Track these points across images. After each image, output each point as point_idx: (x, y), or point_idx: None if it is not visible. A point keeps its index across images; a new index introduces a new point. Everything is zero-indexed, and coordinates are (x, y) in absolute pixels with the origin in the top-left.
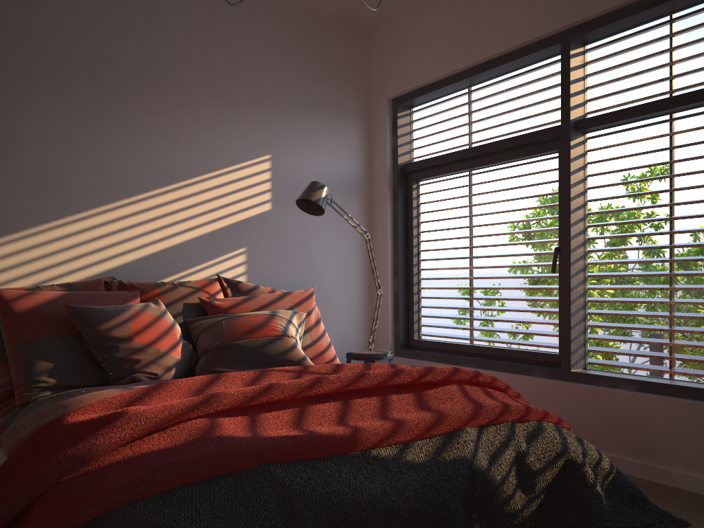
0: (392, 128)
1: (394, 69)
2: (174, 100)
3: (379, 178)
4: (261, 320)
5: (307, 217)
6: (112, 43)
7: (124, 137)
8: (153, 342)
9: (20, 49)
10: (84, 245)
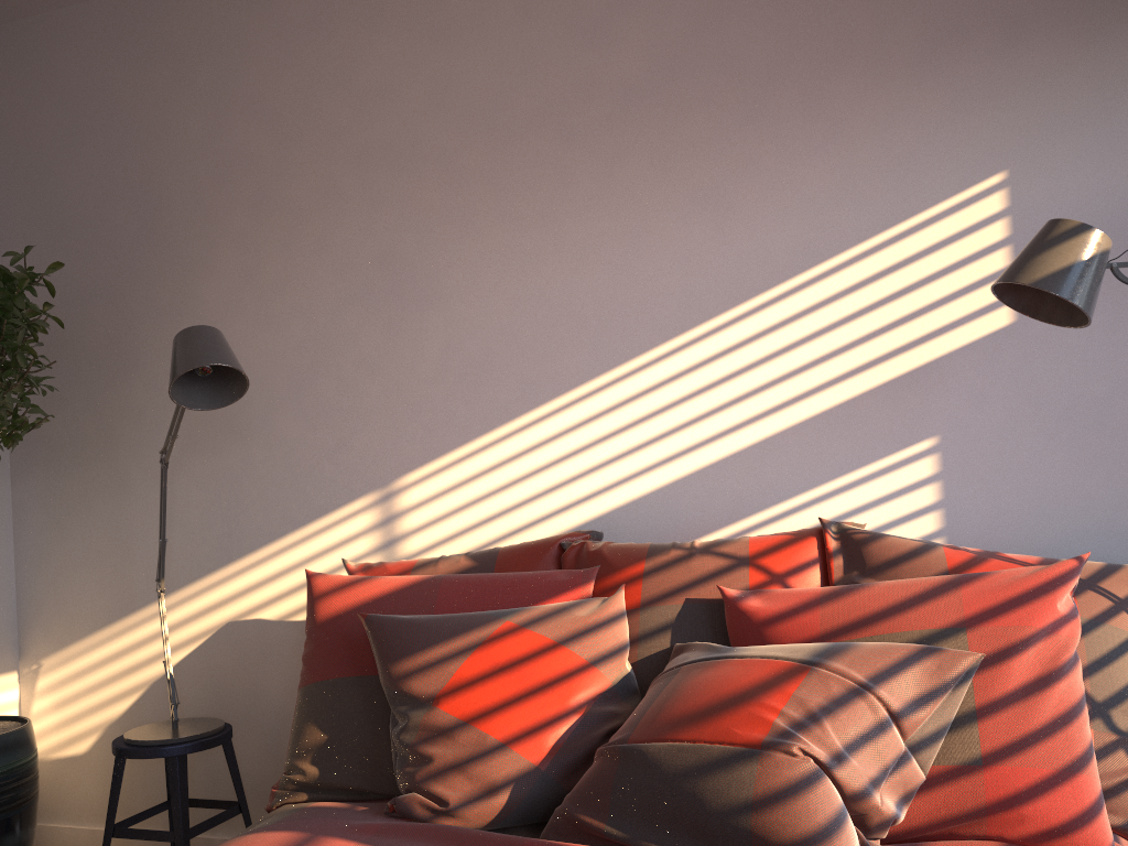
0: None
1: None
2: (728, 114)
3: None
4: (751, 682)
5: None
6: (592, 42)
7: (621, 230)
8: (484, 715)
9: (440, 119)
10: (555, 466)
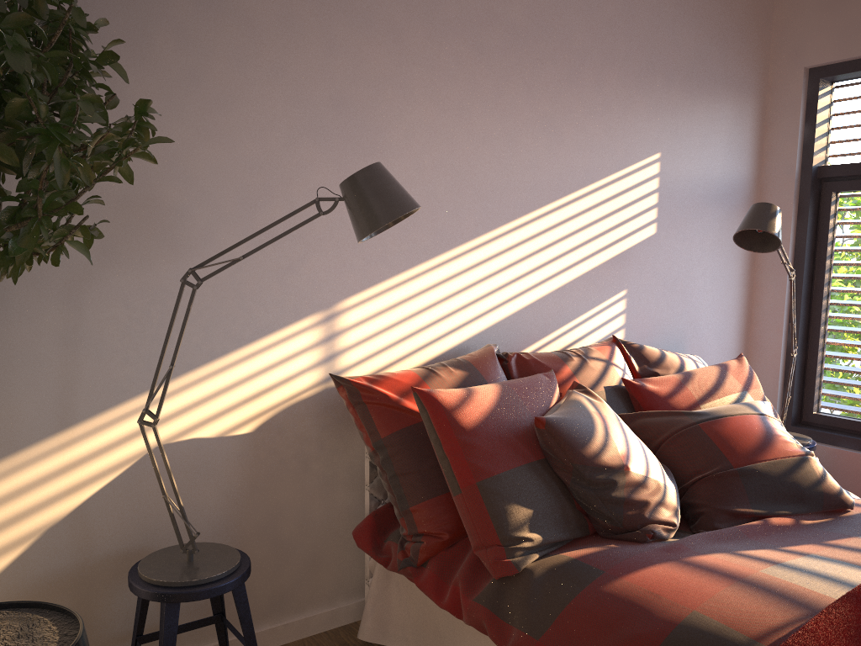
0: (806, 113)
1: (824, 25)
2: (562, 73)
3: (777, 184)
4: (760, 427)
5: (691, 243)
6: None
7: (504, 132)
8: (647, 470)
9: None
10: (454, 297)
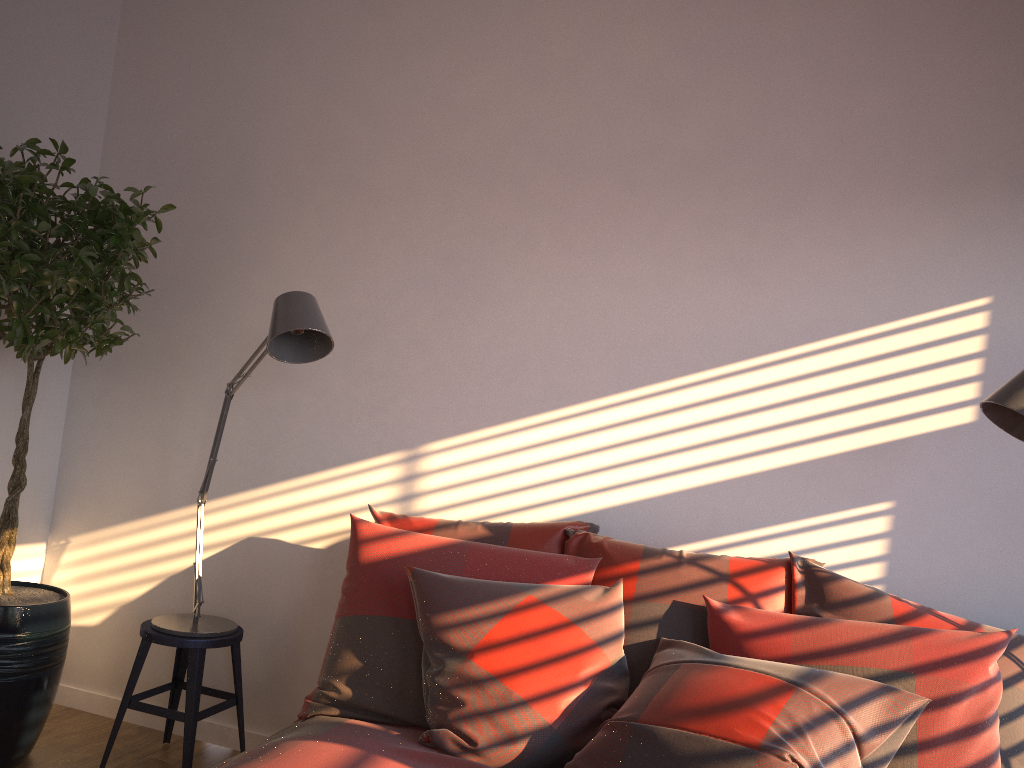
0: None
1: None
2: (769, 199)
3: None
4: (748, 691)
5: None
6: (664, 112)
7: (660, 276)
8: (510, 673)
9: (520, 147)
10: (565, 461)
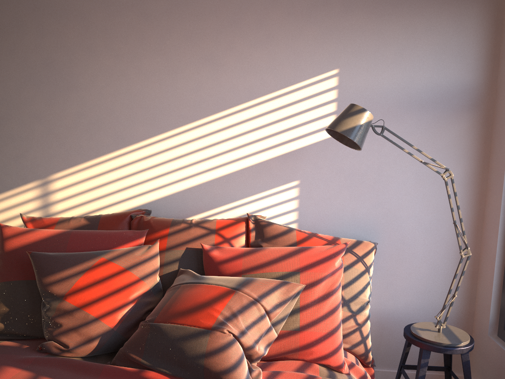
0: None
1: None
2: (223, 20)
3: (504, 86)
4: (210, 297)
5: (384, 144)
6: None
7: (169, 68)
8: (88, 304)
9: None
10: (131, 177)
